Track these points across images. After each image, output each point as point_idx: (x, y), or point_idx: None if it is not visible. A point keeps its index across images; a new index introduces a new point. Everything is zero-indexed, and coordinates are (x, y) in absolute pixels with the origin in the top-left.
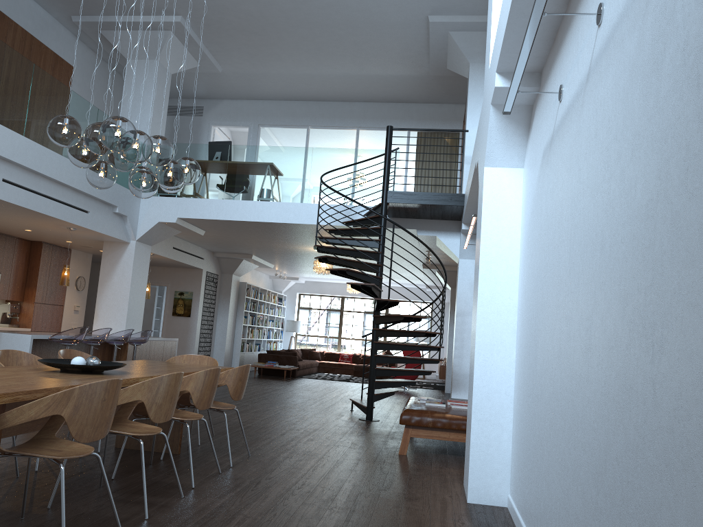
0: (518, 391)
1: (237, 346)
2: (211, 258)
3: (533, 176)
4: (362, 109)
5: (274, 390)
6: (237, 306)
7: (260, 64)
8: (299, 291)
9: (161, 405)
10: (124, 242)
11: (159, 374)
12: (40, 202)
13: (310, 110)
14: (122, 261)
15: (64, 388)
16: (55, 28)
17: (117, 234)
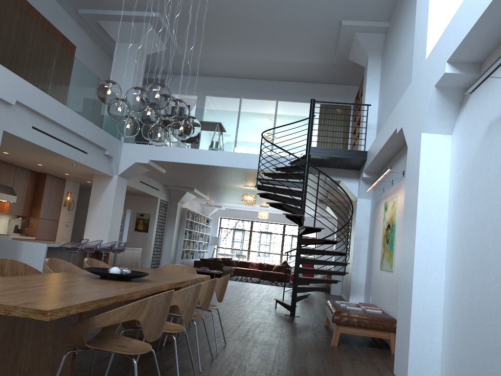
0: (452, 305)
1: (179, 255)
2: (164, 189)
3: (470, 142)
4: (281, 86)
5: None
6: (180, 225)
7: (211, 50)
8: (221, 215)
9: (189, 309)
10: (109, 176)
11: (171, 281)
12: (56, 145)
13: (243, 85)
14: (107, 190)
15: (125, 295)
16: (65, 17)
17: (105, 170)
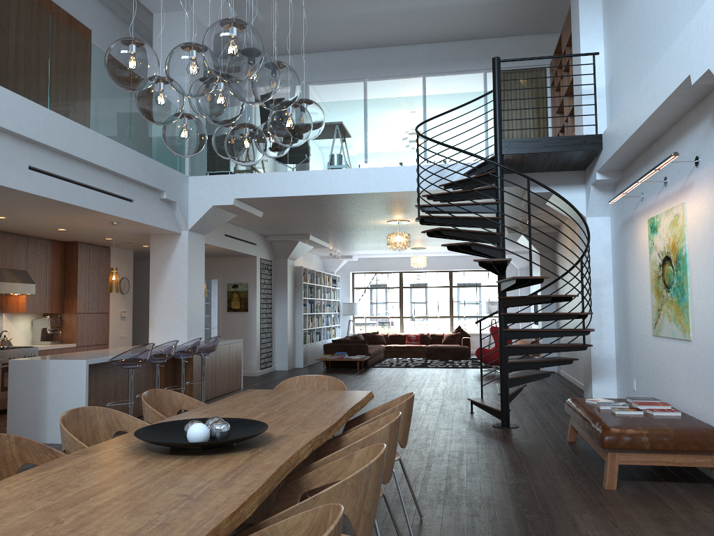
0: None
1: (299, 339)
2: (263, 243)
3: None
4: (427, 52)
5: (359, 389)
6: (295, 294)
7: (309, 6)
8: (353, 270)
9: (370, 512)
10: (174, 234)
11: (313, 432)
12: (76, 193)
13: (366, 60)
14: (174, 256)
15: (224, 523)
16: None
17: (167, 224)
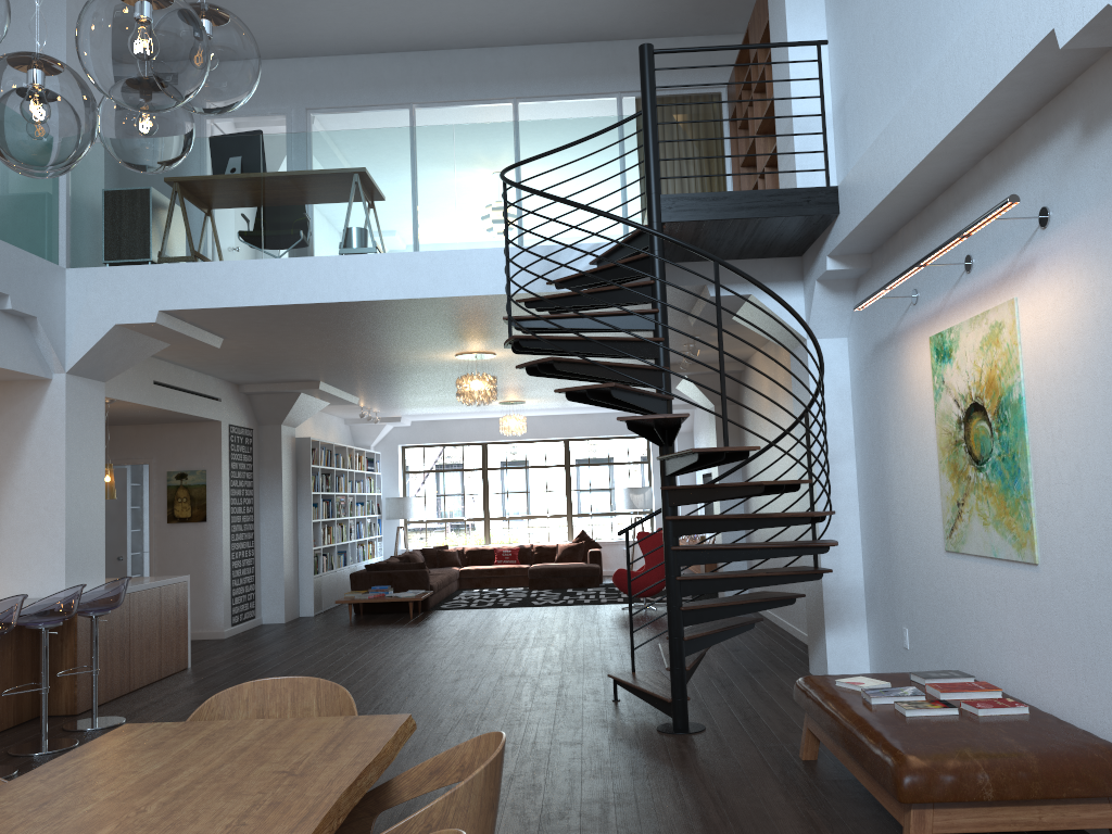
0: None
1: (307, 565)
2: (234, 397)
3: None
4: (521, 60)
5: (411, 658)
6: (297, 486)
7: None
8: (403, 441)
9: None
10: (38, 380)
11: None
12: None
13: (412, 71)
14: (39, 423)
15: None
16: None
17: (18, 361)
